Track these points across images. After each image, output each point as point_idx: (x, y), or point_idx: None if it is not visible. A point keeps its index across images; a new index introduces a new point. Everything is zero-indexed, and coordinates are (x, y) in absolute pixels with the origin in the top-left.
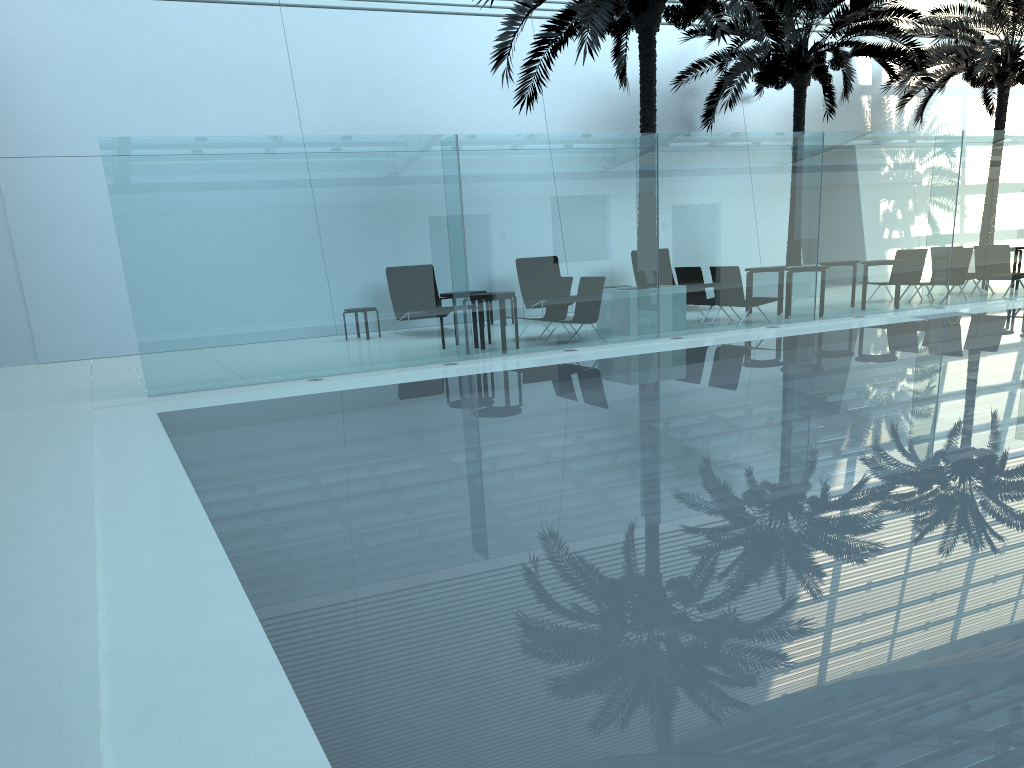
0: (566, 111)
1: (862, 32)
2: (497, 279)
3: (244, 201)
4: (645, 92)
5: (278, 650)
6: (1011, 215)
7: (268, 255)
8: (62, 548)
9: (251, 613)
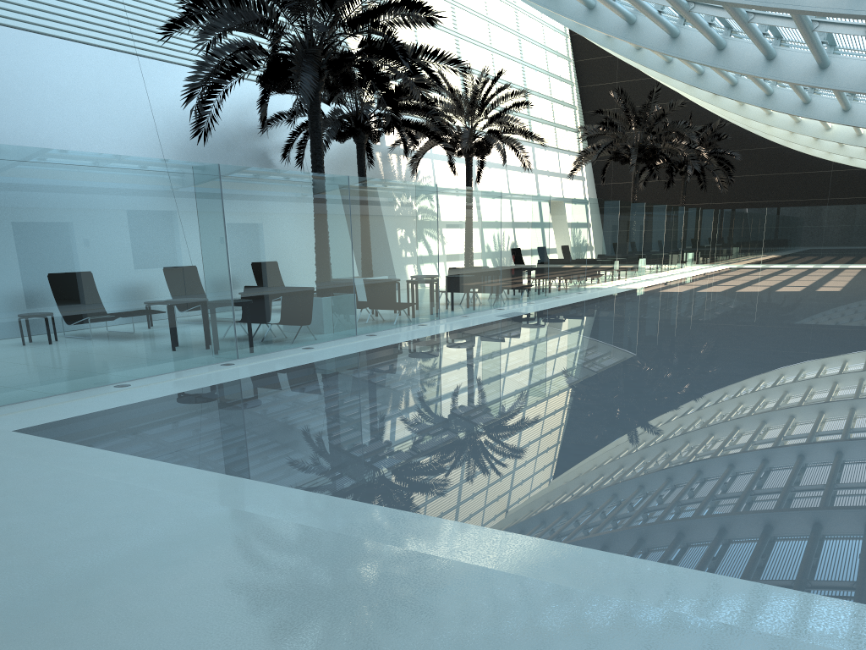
0: (176, 140)
1: (410, 111)
2: (252, 289)
3: (46, 212)
4: (316, 141)
5: (736, 576)
6: (525, 247)
7: (70, 266)
8: (367, 553)
9: (651, 561)
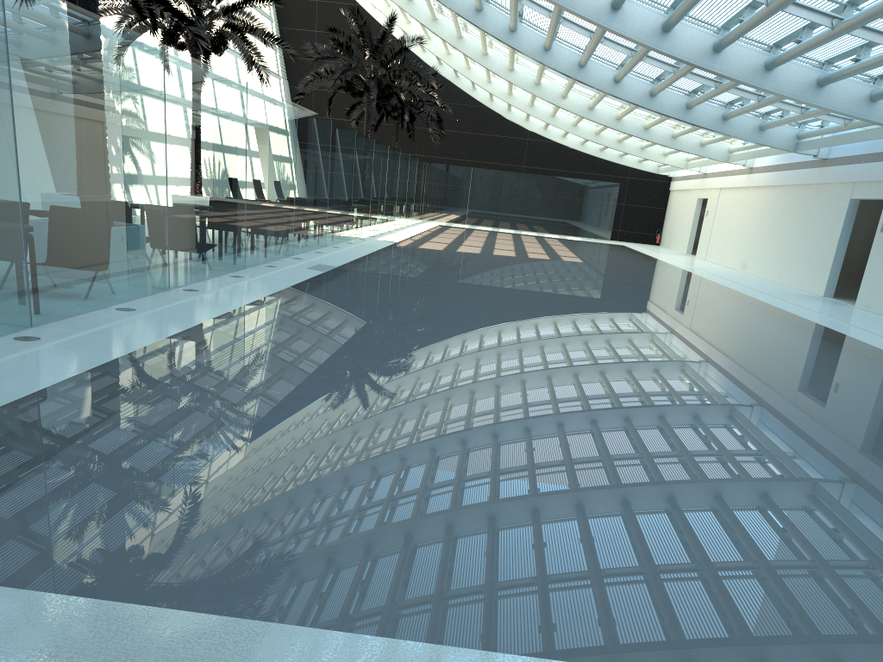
0: None
1: None
2: (50, 209)
3: None
4: None
5: None
6: (312, 182)
7: None
8: None
9: None
